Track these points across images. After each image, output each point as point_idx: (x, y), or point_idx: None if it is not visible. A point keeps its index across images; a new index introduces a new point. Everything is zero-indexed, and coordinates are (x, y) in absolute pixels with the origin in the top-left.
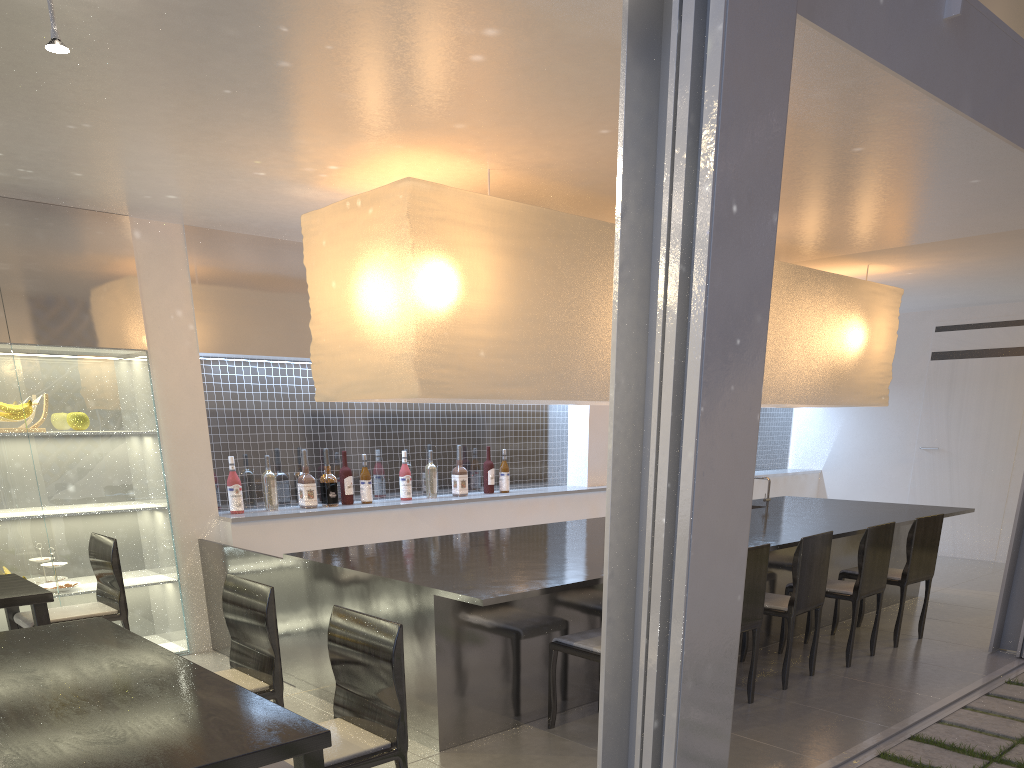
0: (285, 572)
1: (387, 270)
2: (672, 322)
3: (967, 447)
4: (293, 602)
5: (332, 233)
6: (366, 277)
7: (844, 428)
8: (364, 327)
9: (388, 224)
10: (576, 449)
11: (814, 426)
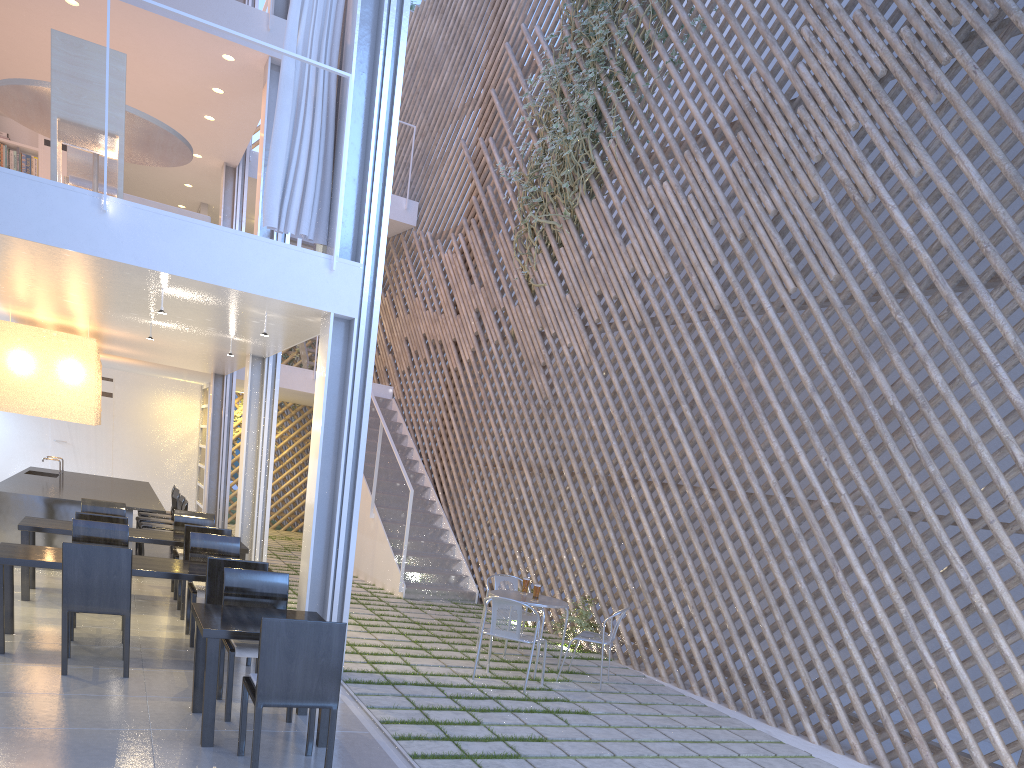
0: None
1: (76, 368)
2: (266, 438)
3: (84, 443)
4: None
5: (28, 338)
6: (58, 366)
7: None
8: (53, 386)
9: (81, 351)
10: None
11: None
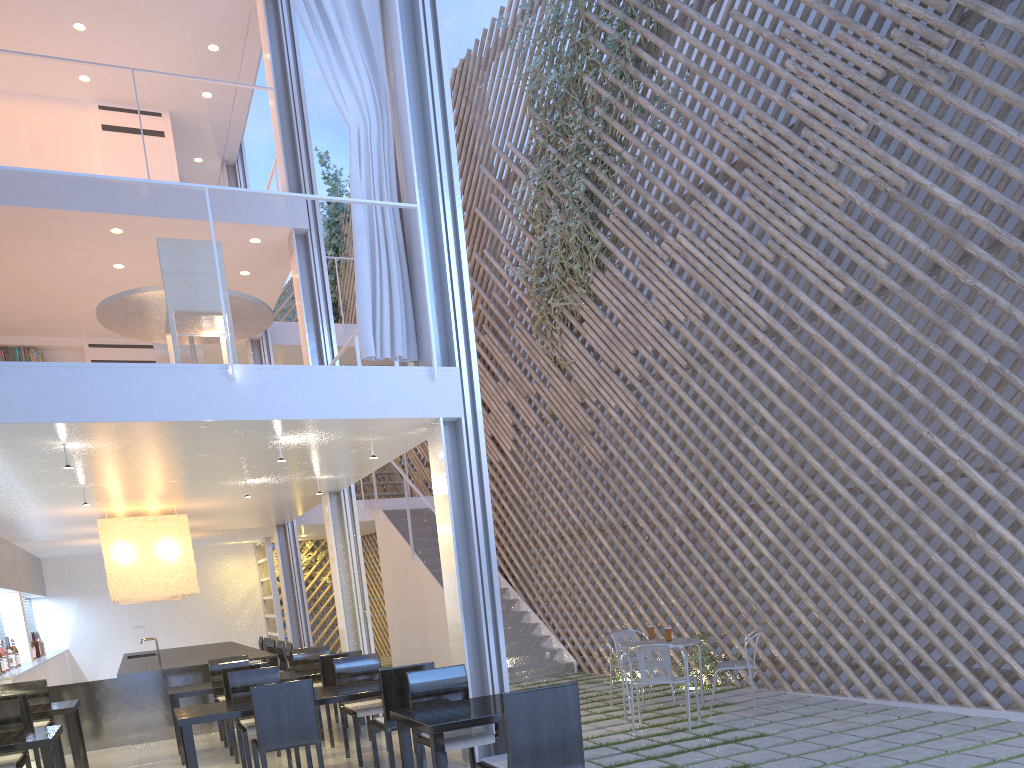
0: (119, 684)
1: (175, 545)
2: (355, 564)
3: (160, 623)
4: (128, 697)
5: (129, 528)
6: (159, 547)
7: (77, 621)
8: (158, 566)
9: (176, 528)
10: (15, 639)
11: (54, 622)
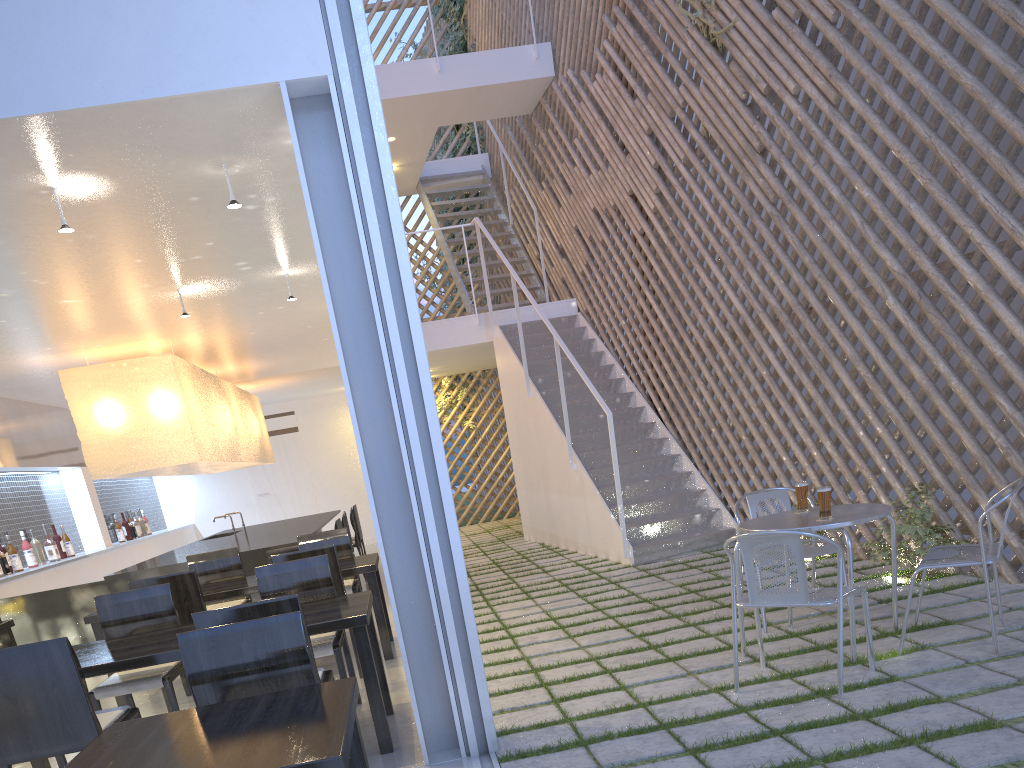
0: (108, 588)
1: (160, 398)
2: None
3: (285, 489)
4: None
5: (99, 380)
6: (139, 402)
7: (200, 492)
8: (142, 429)
9: (158, 375)
10: (85, 523)
11: (176, 495)
